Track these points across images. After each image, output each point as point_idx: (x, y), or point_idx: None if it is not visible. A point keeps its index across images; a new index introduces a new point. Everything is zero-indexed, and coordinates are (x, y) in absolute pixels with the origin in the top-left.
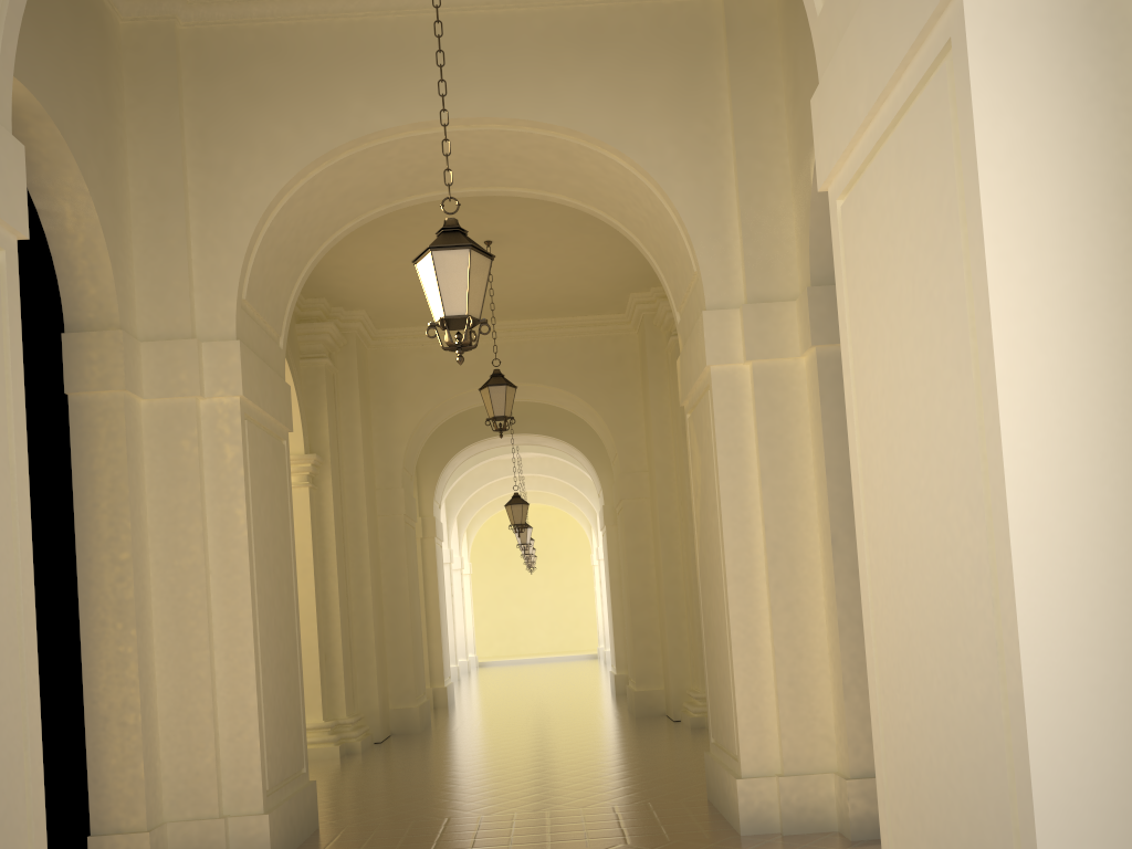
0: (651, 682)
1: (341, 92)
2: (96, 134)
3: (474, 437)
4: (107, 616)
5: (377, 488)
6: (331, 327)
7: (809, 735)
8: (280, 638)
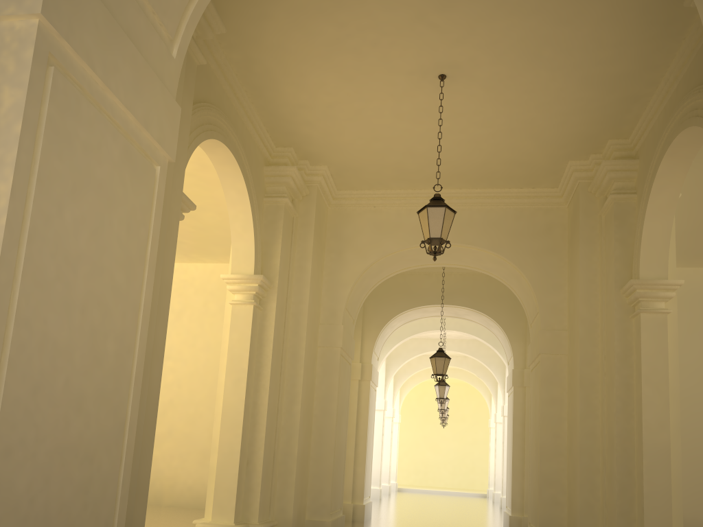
0: None
1: None
2: None
3: (411, 304)
4: None
5: (321, 323)
6: (293, 171)
7: None
8: (76, 411)
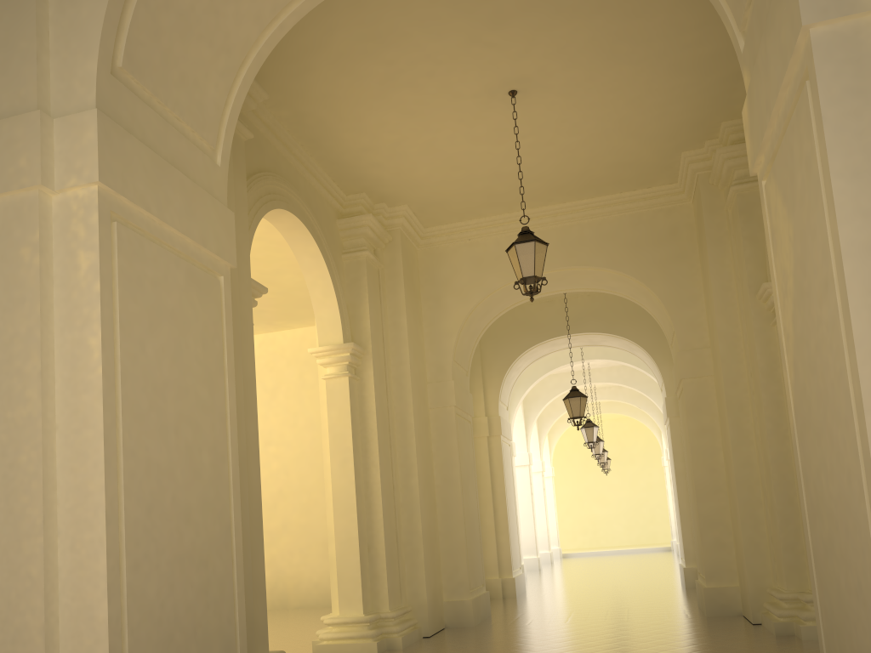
0: (723, 578)
1: None
2: None
3: (535, 339)
4: None
5: (428, 381)
6: (369, 219)
7: None
8: (186, 522)
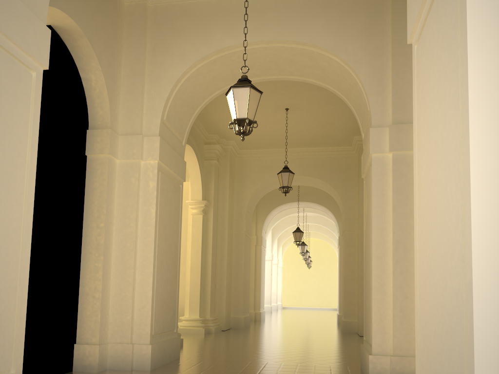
0: (351, 317)
1: (212, 30)
2: (107, 46)
3: (282, 202)
4: (92, 250)
5: (234, 219)
6: (218, 147)
7: (408, 337)
8: (168, 269)
